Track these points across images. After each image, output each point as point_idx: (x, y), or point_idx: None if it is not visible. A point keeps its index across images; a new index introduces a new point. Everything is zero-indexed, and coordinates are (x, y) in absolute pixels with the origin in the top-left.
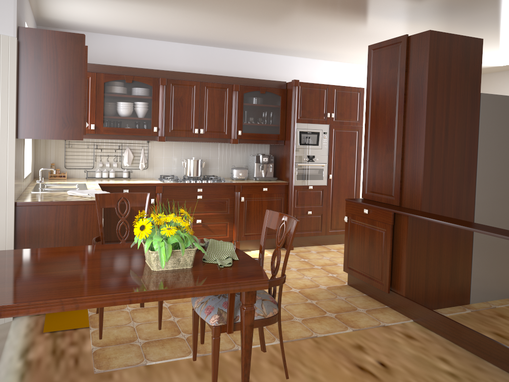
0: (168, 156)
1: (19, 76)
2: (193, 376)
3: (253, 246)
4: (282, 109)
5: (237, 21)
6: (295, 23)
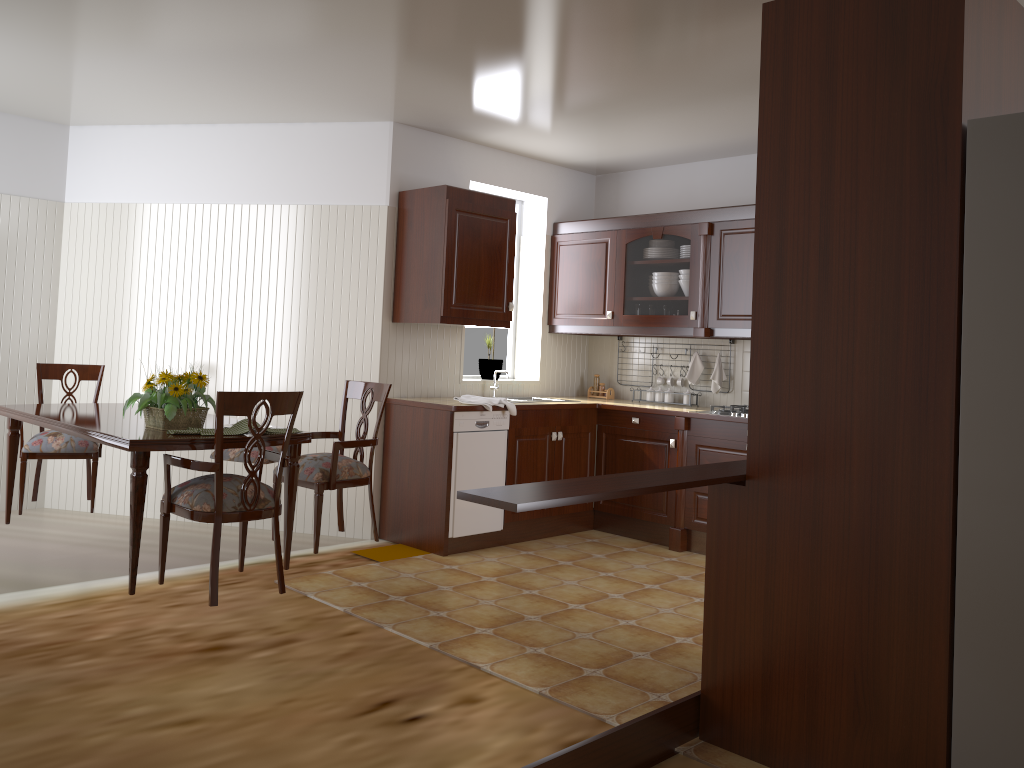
0: None
1: (396, 249)
2: (293, 616)
3: None
4: None
5: (719, 93)
6: None
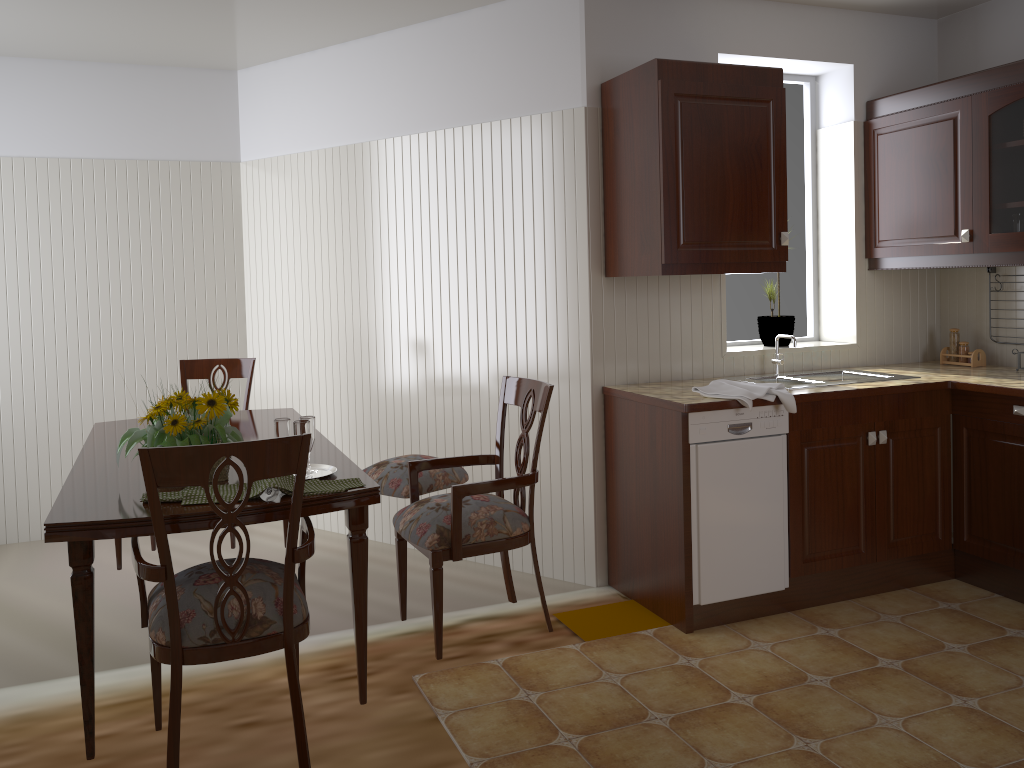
0: None
1: (603, 170)
2: None
3: None
4: None
5: None
6: None
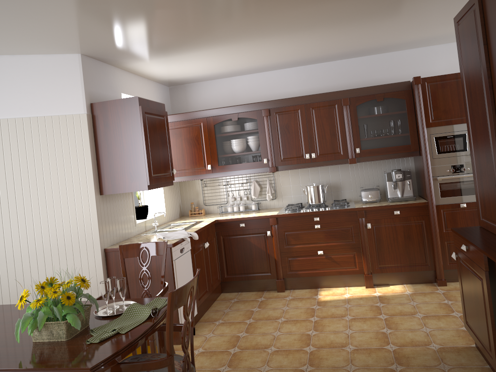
0: (295, 183)
1: (95, 144)
2: None
3: (393, 280)
4: (409, 114)
5: (305, 36)
6: (367, 18)
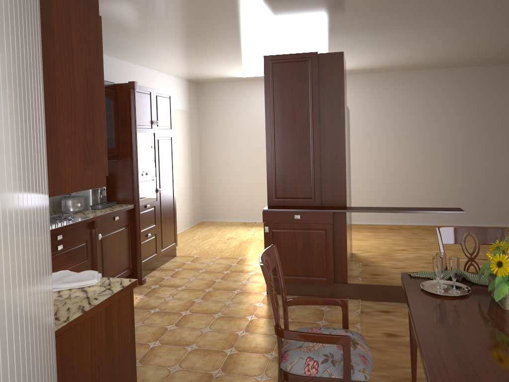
0: None
1: None
2: None
3: None
4: (115, 117)
5: (139, 5)
6: (192, 20)
